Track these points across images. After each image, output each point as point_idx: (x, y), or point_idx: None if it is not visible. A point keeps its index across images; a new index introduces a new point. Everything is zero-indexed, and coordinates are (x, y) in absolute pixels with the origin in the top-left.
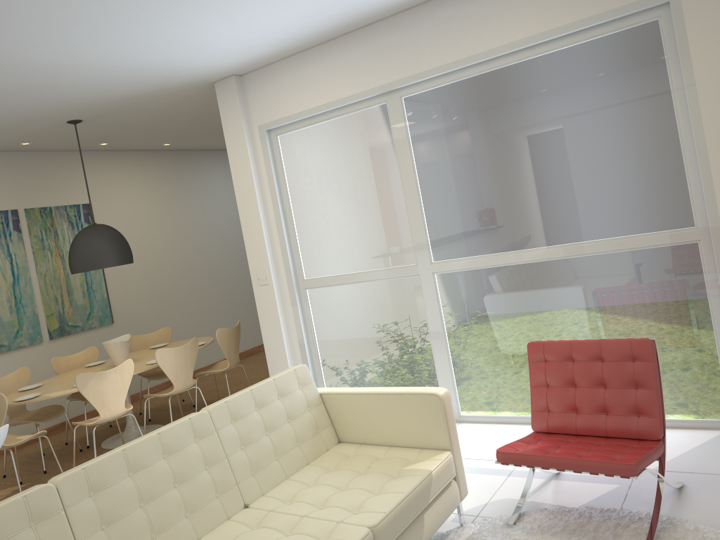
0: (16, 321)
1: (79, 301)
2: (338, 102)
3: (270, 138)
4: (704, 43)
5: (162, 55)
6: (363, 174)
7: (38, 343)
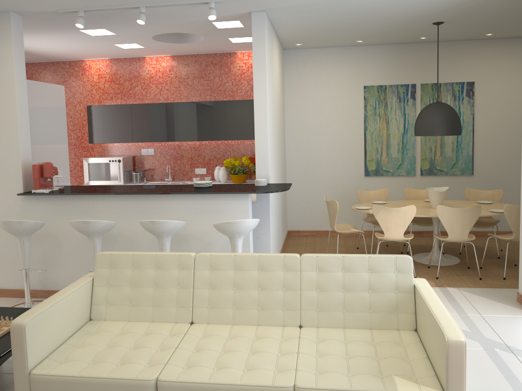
0: (400, 158)
1: (447, 153)
2: None
3: None
4: None
5: None
6: None
7: (411, 175)
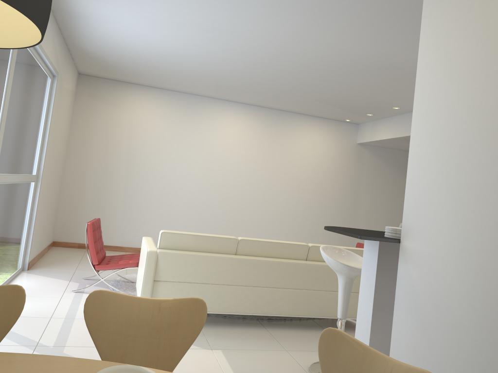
0: None
1: None
2: None
3: None
4: (55, 99)
5: None
6: None
7: None
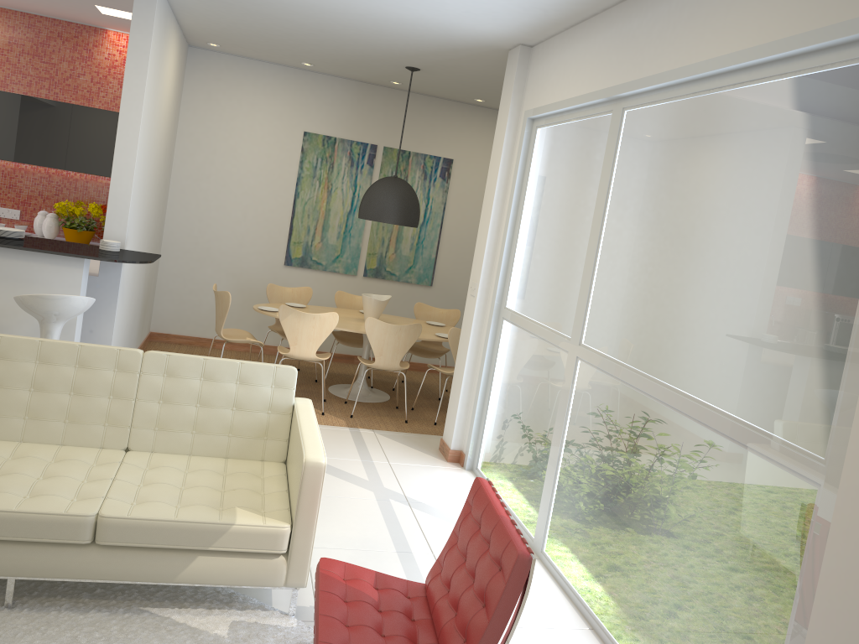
0: (339, 247)
1: (404, 251)
2: (575, 100)
3: (531, 129)
4: None
5: (404, 9)
6: (572, 201)
7: (351, 275)
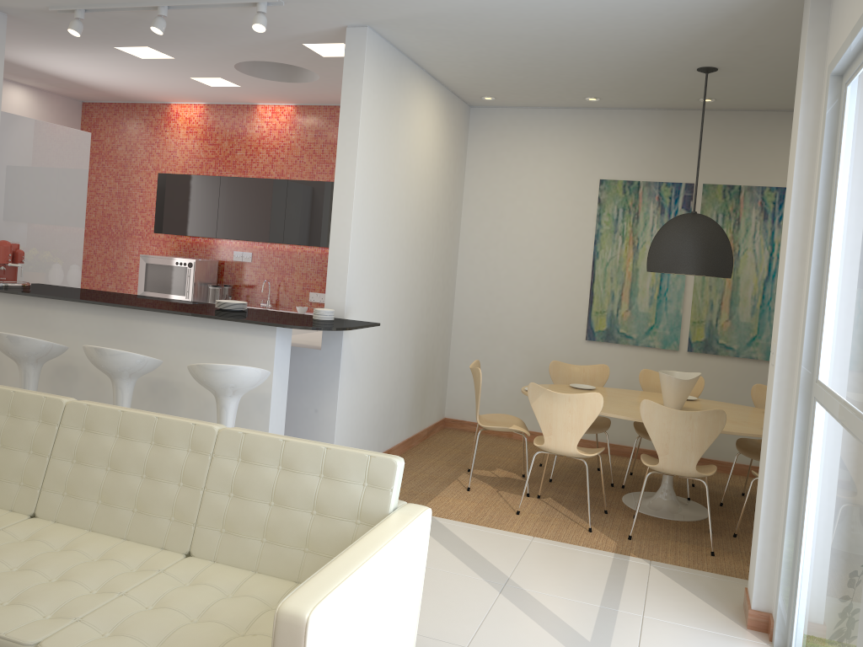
0: (653, 315)
1: (742, 317)
2: None
3: (840, 91)
4: None
5: None
6: None
7: (671, 350)
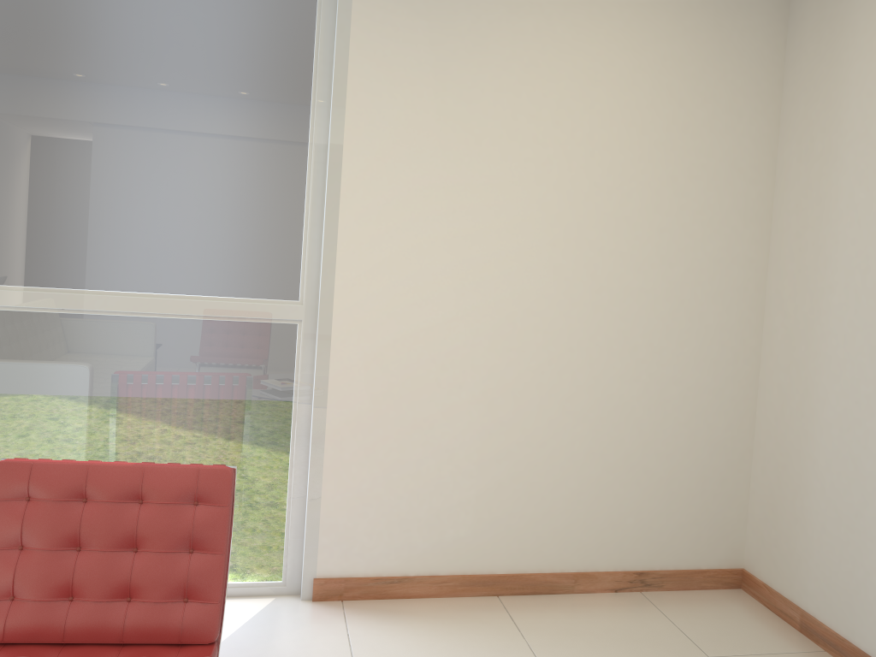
0: None
1: None
2: None
3: None
4: (369, 52)
5: None
6: None
7: None
